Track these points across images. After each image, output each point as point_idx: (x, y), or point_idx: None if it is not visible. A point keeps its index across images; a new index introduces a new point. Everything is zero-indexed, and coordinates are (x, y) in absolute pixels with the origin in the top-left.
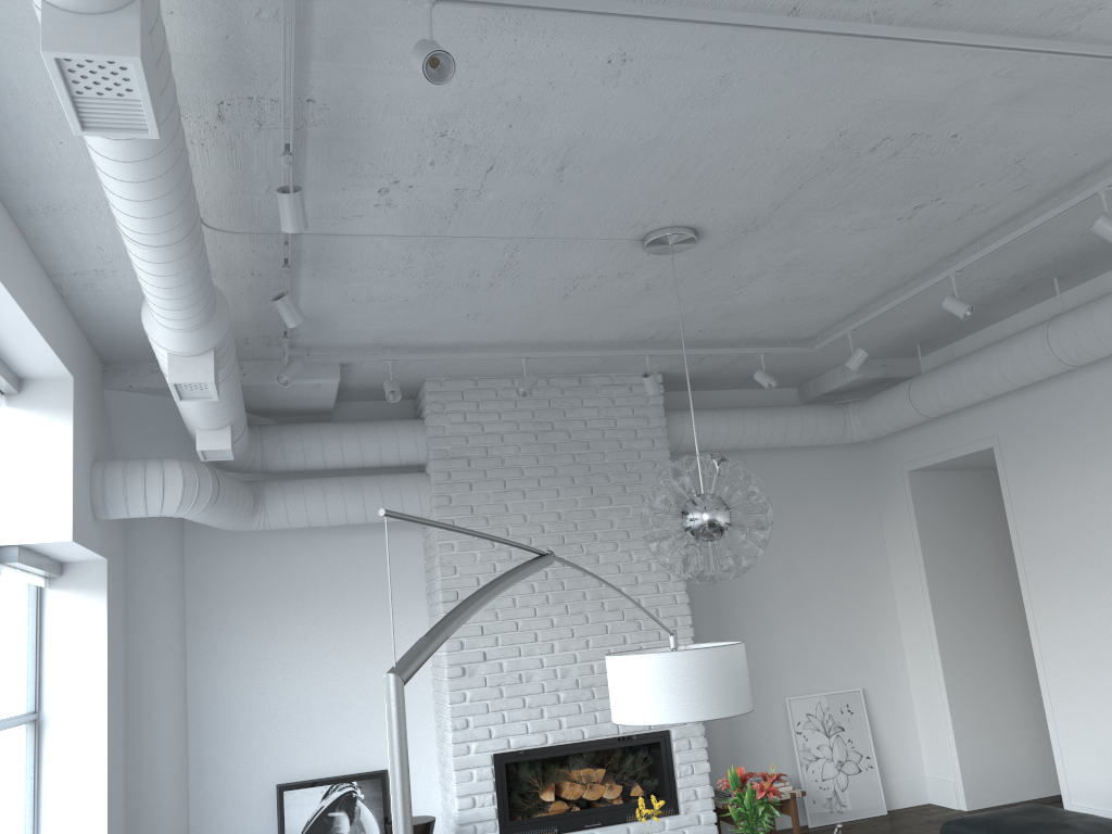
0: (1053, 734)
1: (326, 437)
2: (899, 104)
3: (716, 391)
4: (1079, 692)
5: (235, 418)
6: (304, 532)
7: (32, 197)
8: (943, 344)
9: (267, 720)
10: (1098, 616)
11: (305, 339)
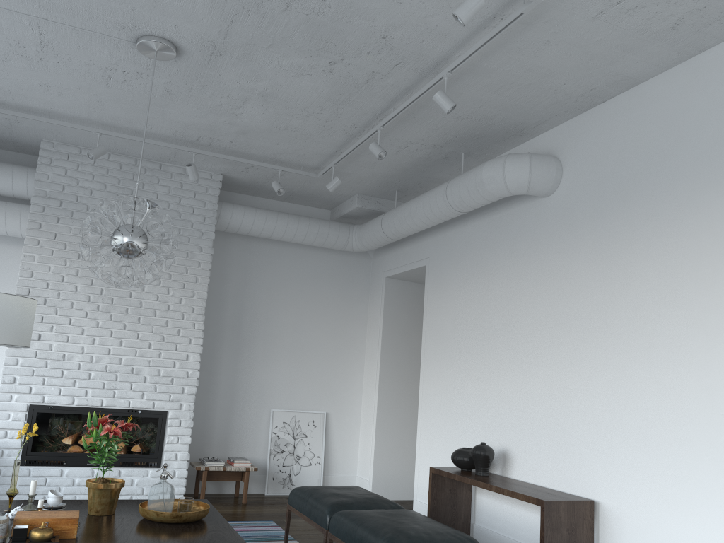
0: (417, 454)
1: None
2: None
3: (273, 200)
4: (434, 428)
5: None
6: None
7: None
8: (414, 195)
9: None
10: (451, 380)
11: None
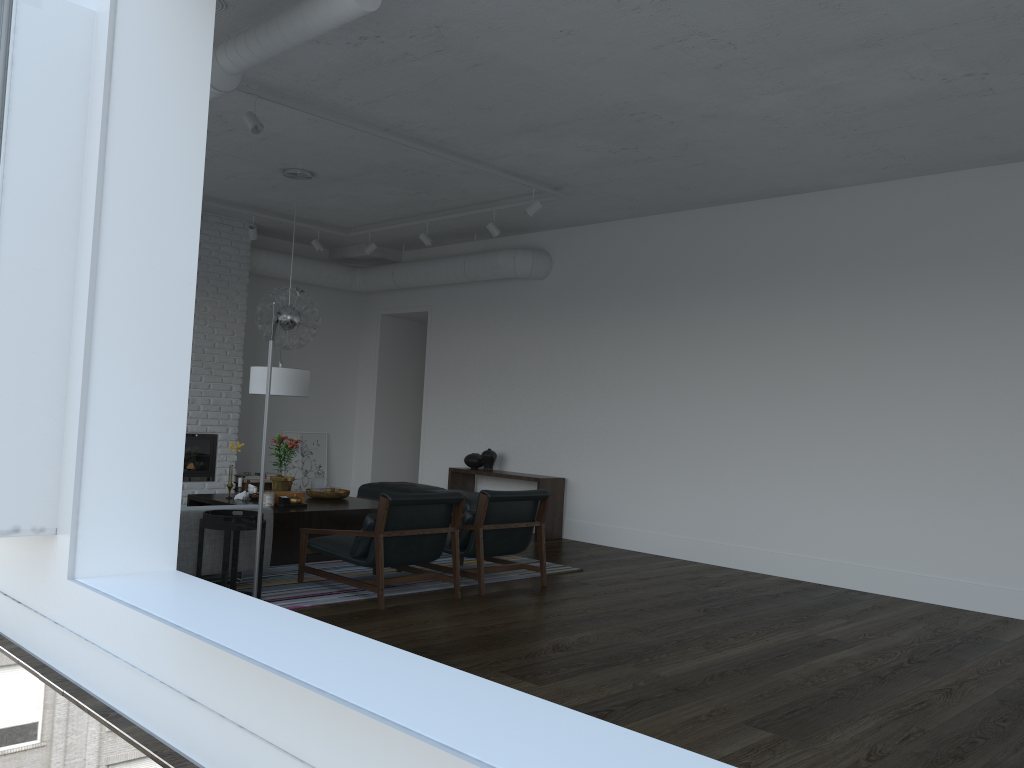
0: (421, 462)
1: None
2: (419, 161)
3: (280, 240)
4: (438, 442)
5: None
6: None
7: None
8: (417, 248)
9: None
10: (455, 405)
11: None
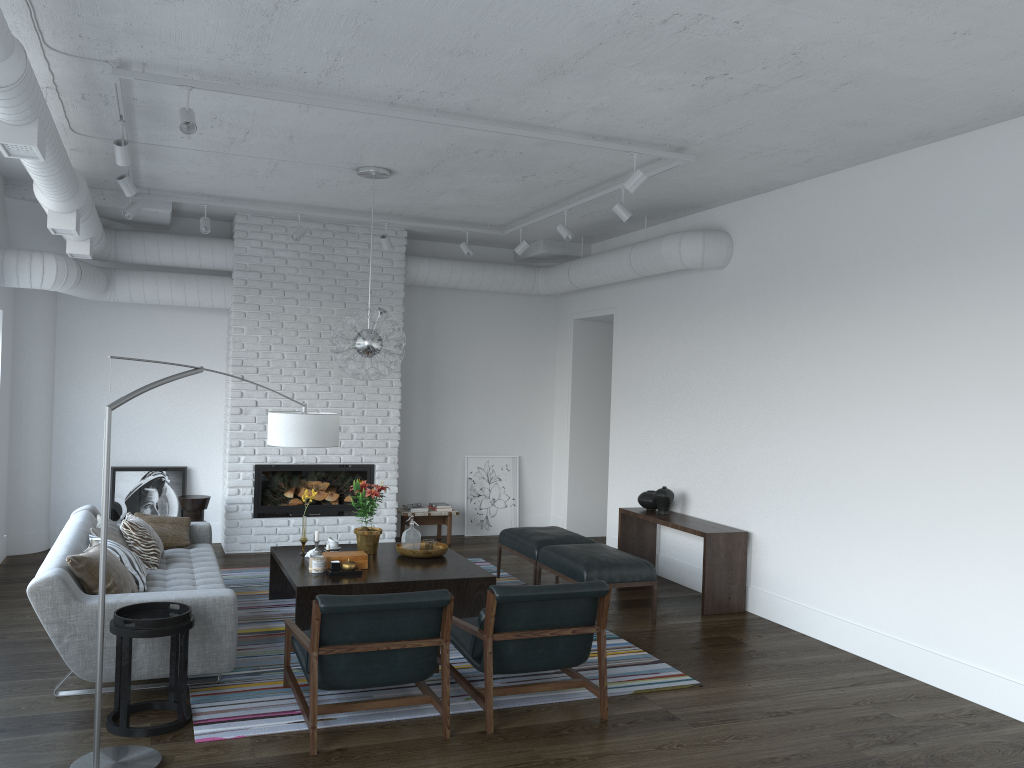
0: (609, 495)
1: (162, 244)
2: (477, 138)
3: (454, 244)
4: (623, 472)
5: (93, 235)
6: (143, 305)
7: None
8: (601, 239)
9: None
10: (638, 428)
11: (146, 185)
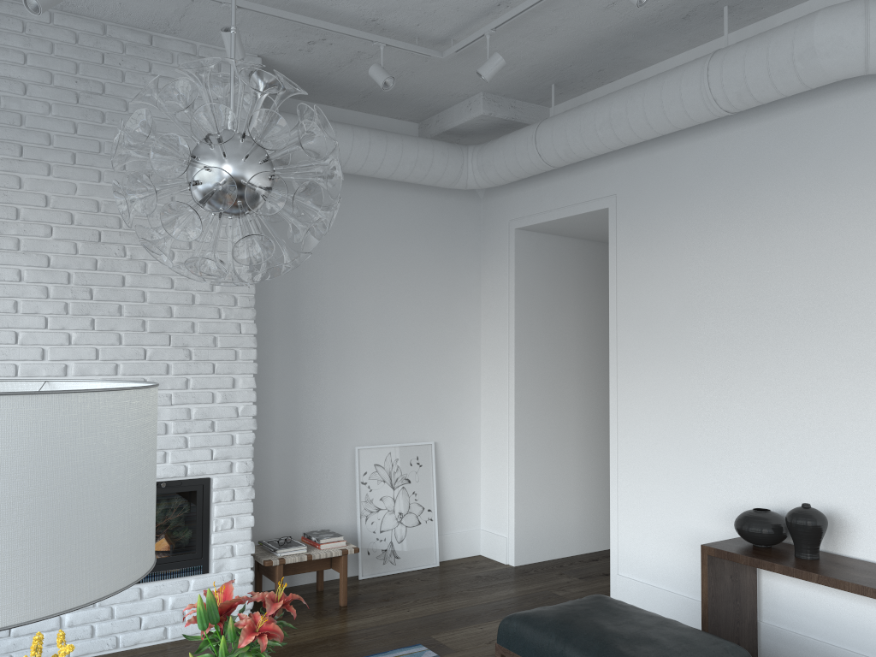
0: (614, 505)
1: None
2: None
3: (329, 107)
4: (650, 467)
5: None
6: None
7: None
8: (577, 92)
9: None
10: (685, 393)
11: None
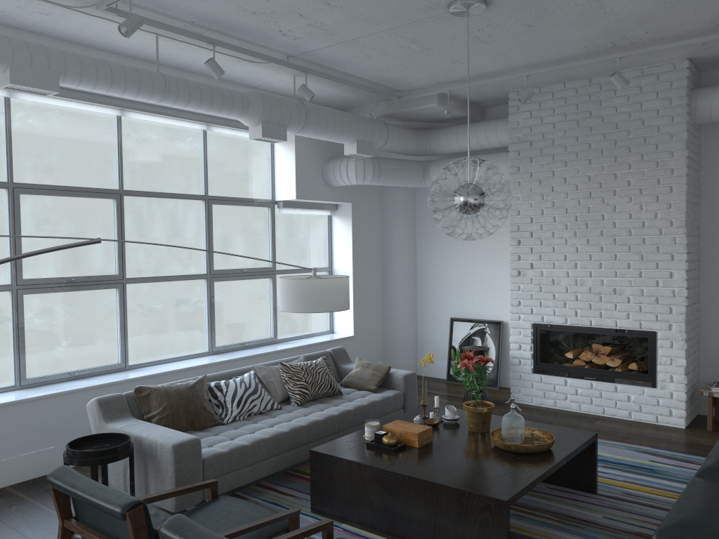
0: None
1: (459, 133)
2: None
3: None
4: None
5: (357, 137)
6: None
7: (197, 69)
8: None
9: (449, 285)
10: None
11: (398, 87)
